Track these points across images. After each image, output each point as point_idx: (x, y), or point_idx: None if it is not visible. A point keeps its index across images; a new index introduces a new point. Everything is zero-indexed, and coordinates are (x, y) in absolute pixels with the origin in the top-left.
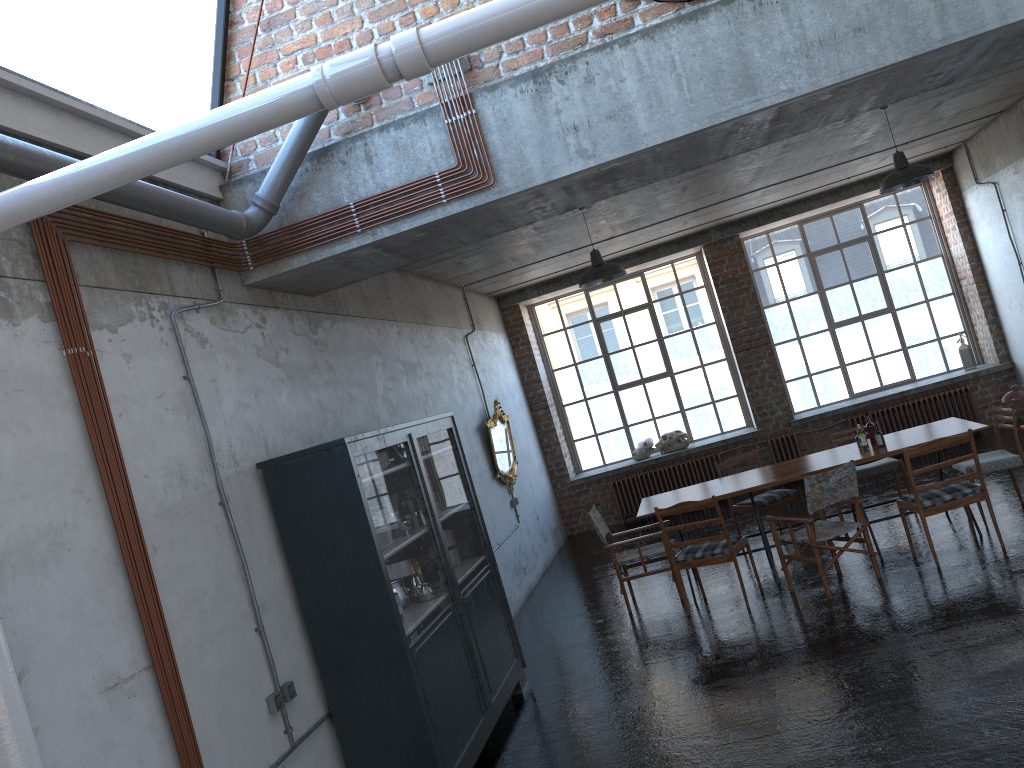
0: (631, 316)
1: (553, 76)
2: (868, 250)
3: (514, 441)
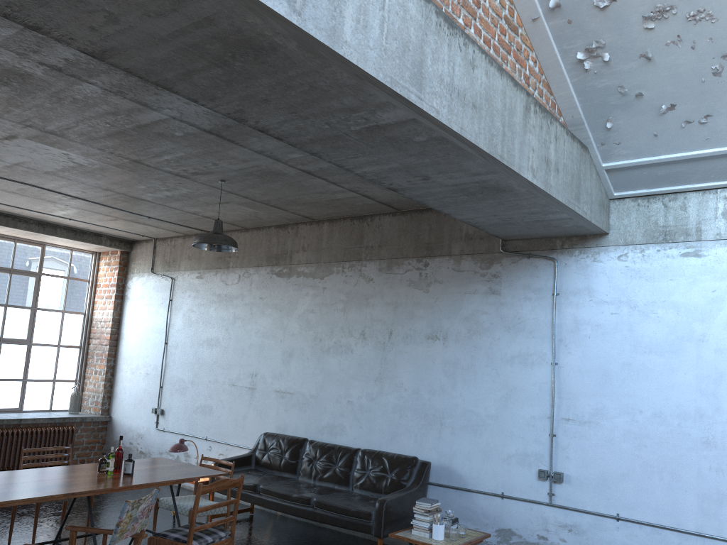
0: None
1: None
2: (33, 285)
3: None
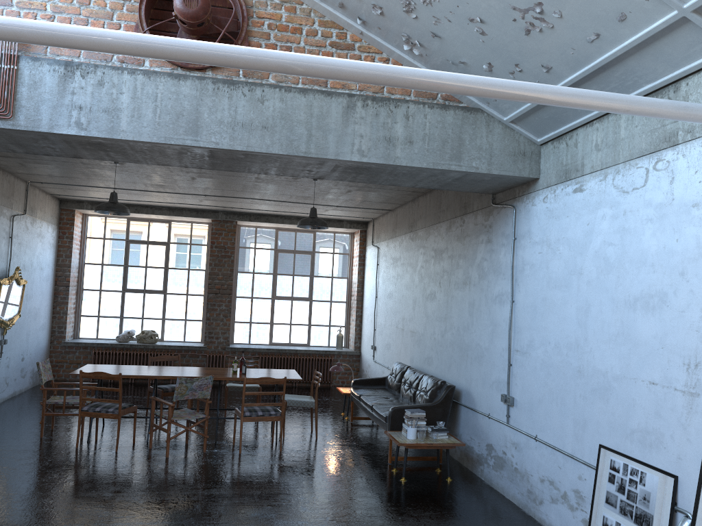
0: (153, 246)
1: (79, 70)
2: (309, 260)
3: (26, 300)
